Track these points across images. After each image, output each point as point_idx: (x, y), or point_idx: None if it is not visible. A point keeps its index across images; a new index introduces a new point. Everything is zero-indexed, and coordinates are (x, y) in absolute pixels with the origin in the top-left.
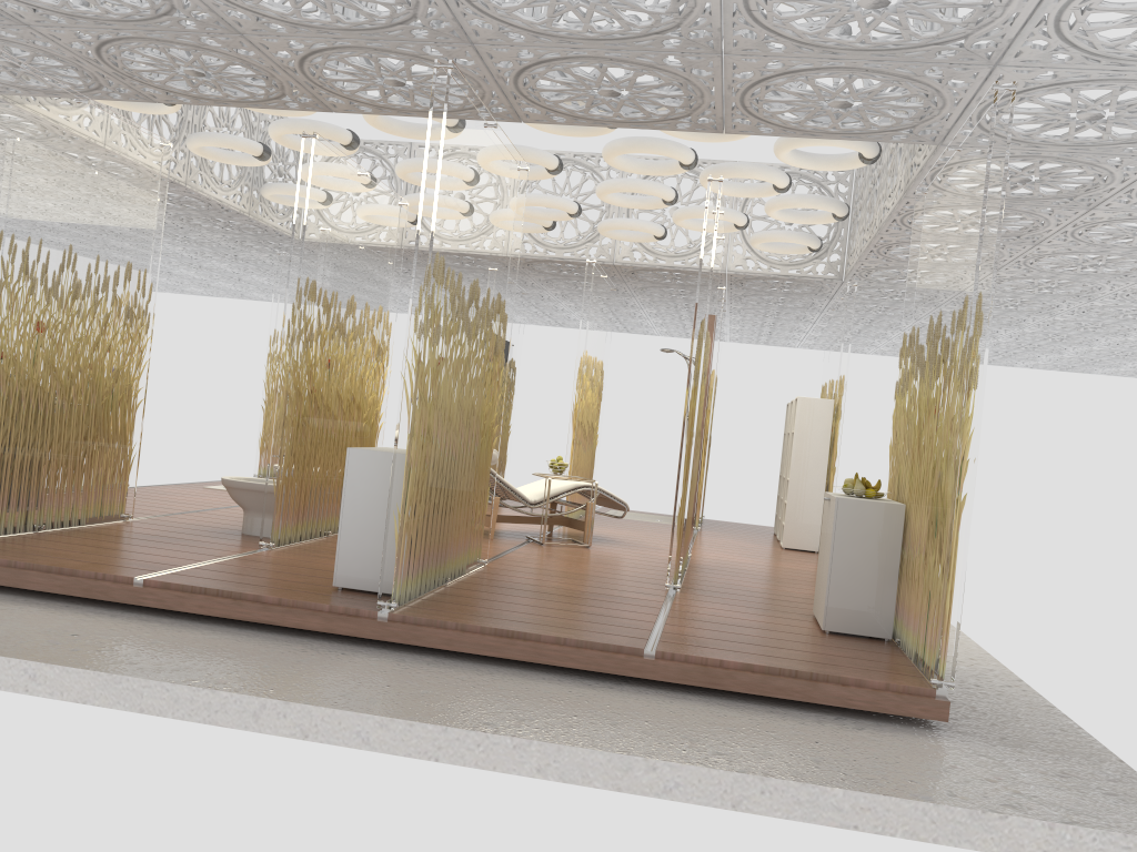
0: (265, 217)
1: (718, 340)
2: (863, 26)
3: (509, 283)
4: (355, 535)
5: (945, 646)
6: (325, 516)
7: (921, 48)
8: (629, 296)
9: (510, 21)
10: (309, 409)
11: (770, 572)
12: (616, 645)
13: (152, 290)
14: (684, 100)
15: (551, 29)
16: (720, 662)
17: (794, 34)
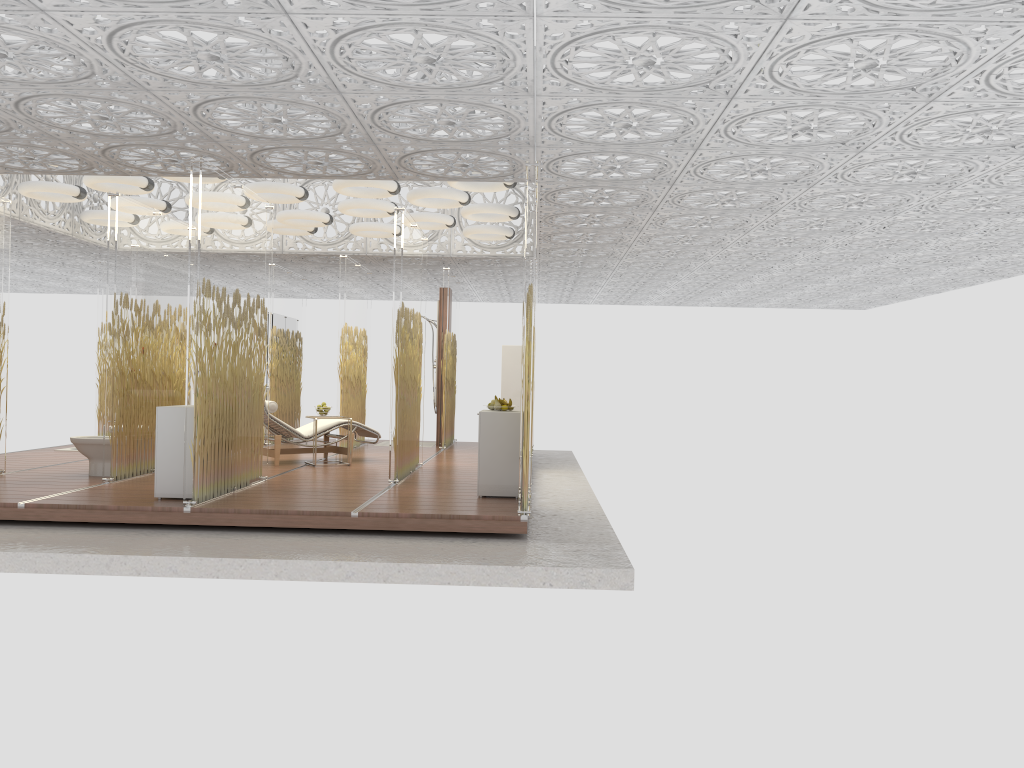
0: (86, 236)
1: (448, 307)
2: (448, 132)
3: (265, 287)
4: (167, 462)
5: (526, 491)
6: (150, 458)
7: (487, 140)
8: (389, 275)
9: (237, 132)
10: (131, 384)
11: (475, 470)
12: (334, 511)
13: (5, 307)
14: (364, 165)
15: (264, 135)
16: (397, 515)
17: (411, 135)
